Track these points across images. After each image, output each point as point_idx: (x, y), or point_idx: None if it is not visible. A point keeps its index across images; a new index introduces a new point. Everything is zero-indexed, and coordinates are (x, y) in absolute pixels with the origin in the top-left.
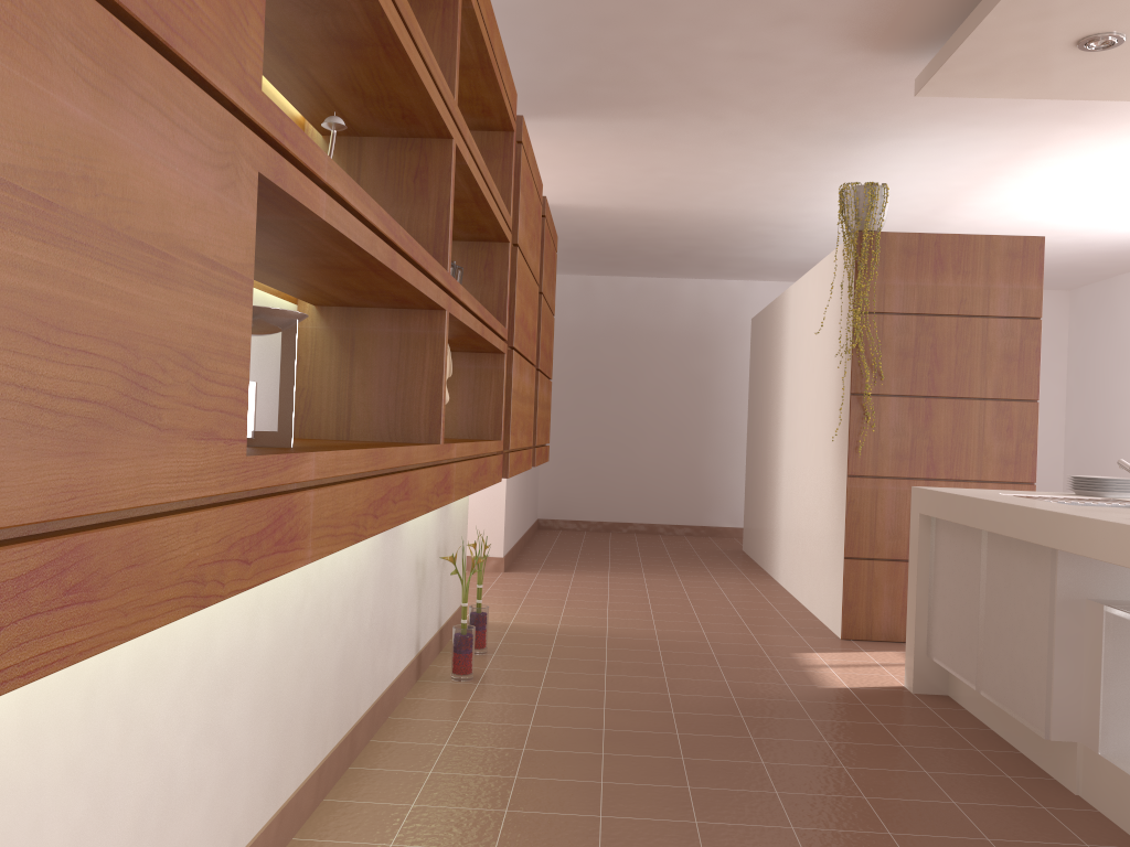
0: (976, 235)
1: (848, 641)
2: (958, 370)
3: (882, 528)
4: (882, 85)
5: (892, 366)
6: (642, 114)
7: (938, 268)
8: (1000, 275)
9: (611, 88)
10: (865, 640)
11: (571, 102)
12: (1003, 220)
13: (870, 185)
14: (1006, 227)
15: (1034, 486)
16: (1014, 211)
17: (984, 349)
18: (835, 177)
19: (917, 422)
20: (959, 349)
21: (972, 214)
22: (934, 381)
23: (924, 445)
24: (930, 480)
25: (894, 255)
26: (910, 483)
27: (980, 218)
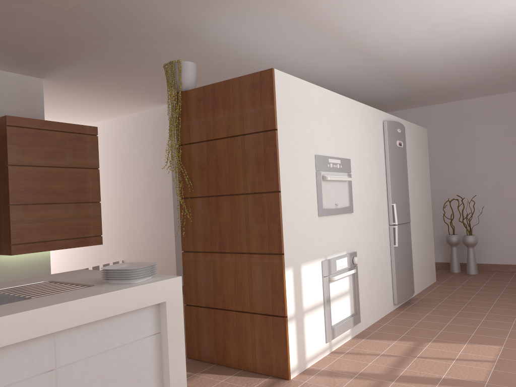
0: (233, 79)
1: (187, 359)
2: (230, 175)
3: (200, 286)
4: (97, 5)
5: (197, 178)
6: (72, 56)
7: (215, 107)
8: (248, 103)
9: (25, 51)
10: (198, 360)
11: (35, 61)
12: (426, 45)
13: (169, 63)
14: (445, 49)
15: (281, 256)
16: (415, 39)
17: (243, 158)
18: (248, 54)
19: (212, 214)
20: (230, 160)
21: (395, 48)
22: (218, 184)
23: (216, 229)
24: (224, 253)
25: (192, 104)
26: (212, 255)
27: (409, 49)
